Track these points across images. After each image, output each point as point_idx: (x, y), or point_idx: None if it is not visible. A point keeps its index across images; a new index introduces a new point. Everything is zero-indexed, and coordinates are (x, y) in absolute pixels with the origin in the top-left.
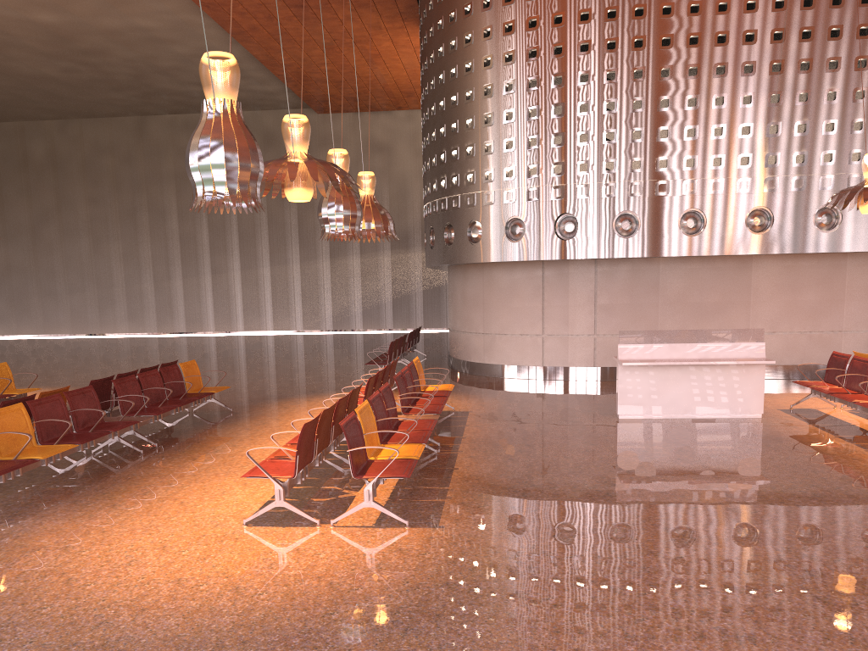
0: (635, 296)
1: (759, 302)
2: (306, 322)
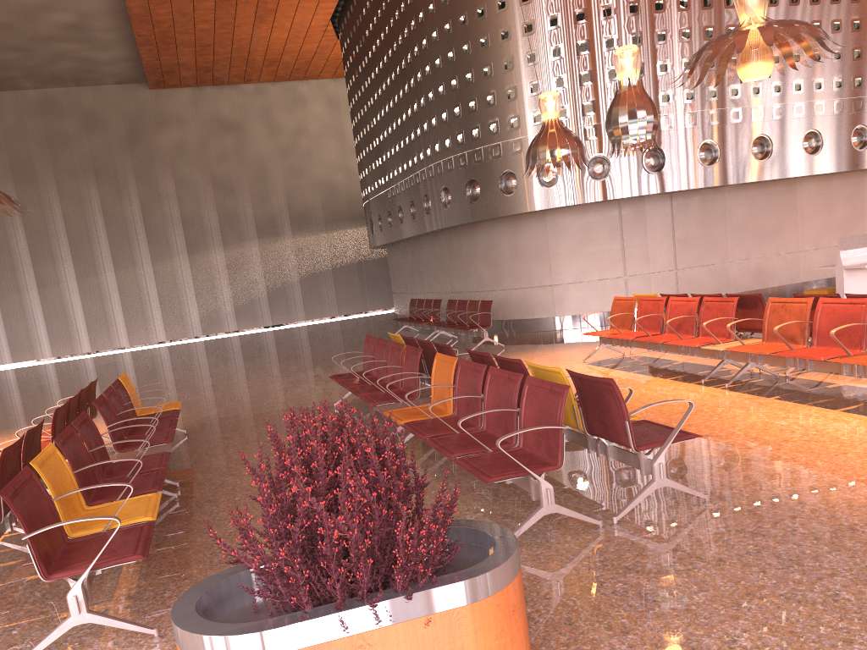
0: (707, 227)
1: (805, 222)
2: (169, 331)
